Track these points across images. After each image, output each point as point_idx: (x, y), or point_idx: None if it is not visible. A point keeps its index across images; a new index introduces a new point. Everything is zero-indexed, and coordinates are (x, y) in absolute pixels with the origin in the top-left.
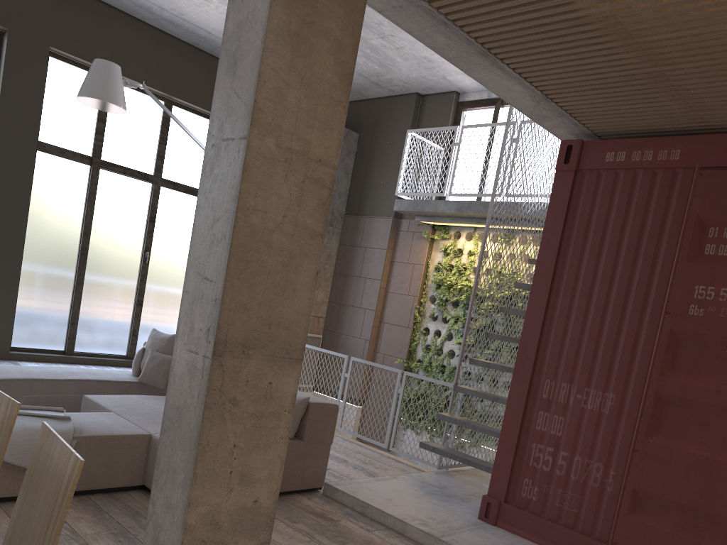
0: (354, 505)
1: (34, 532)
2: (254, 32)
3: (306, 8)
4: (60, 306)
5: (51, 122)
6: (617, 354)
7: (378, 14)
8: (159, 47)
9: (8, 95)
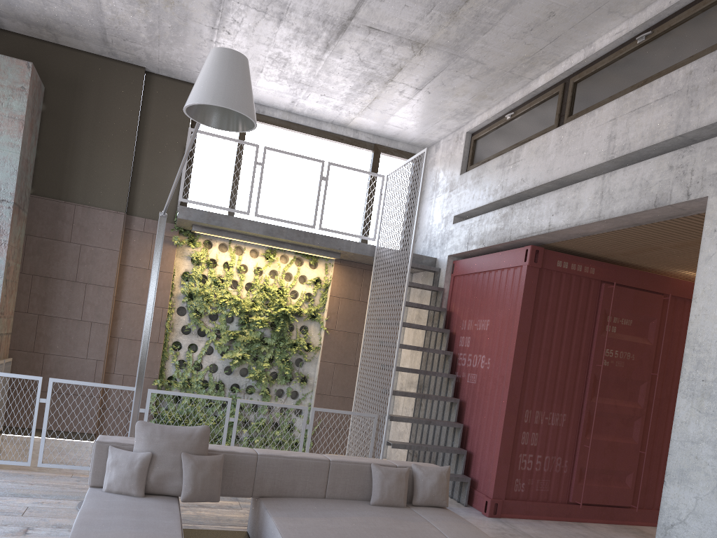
0: None
1: None
2: None
3: None
4: None
5: None
6: (565, 389)
7: (253, 18)
8: None
9: None
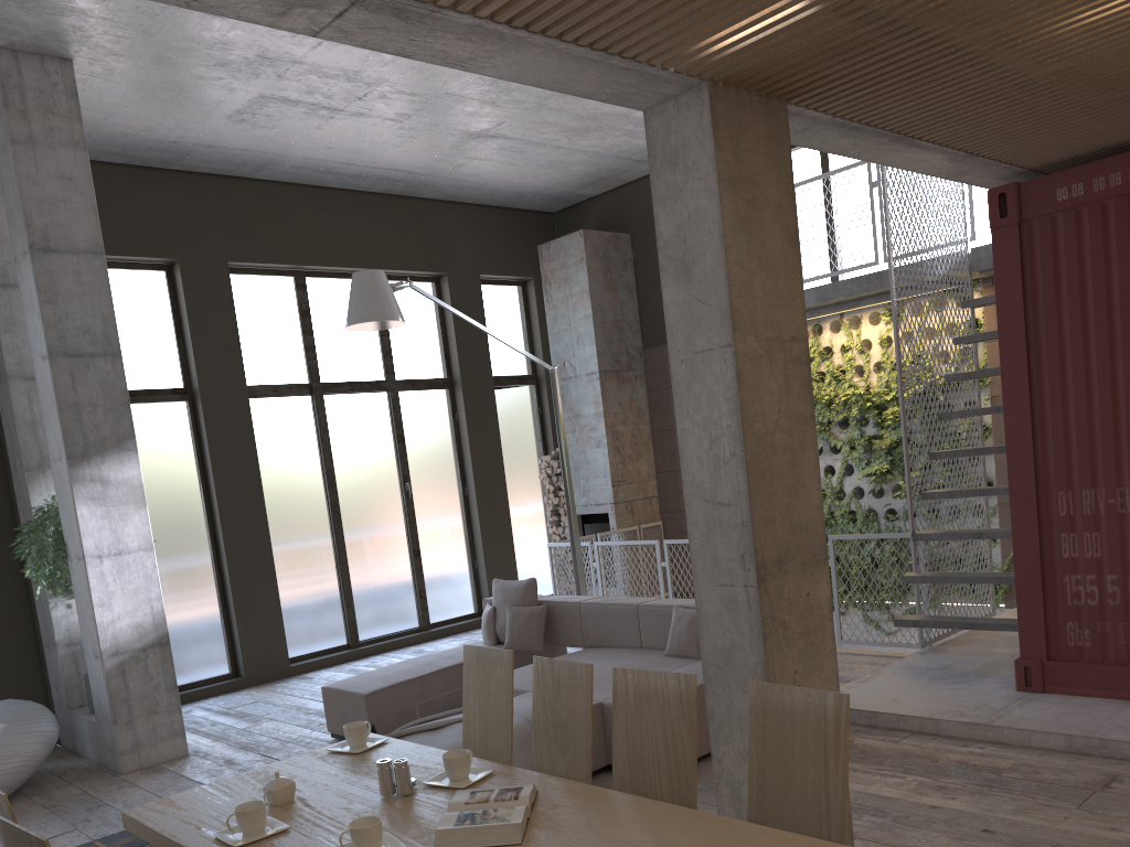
0: (856, 719)
1: (803, 771)
2: (706, 233)
3: (746, 187)
4: (327, 587)
5: (252, 356)
6: None
7: None
8: (348, 212)
9: (201, 341)
